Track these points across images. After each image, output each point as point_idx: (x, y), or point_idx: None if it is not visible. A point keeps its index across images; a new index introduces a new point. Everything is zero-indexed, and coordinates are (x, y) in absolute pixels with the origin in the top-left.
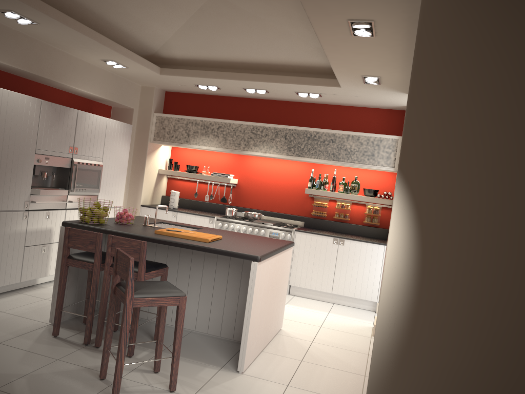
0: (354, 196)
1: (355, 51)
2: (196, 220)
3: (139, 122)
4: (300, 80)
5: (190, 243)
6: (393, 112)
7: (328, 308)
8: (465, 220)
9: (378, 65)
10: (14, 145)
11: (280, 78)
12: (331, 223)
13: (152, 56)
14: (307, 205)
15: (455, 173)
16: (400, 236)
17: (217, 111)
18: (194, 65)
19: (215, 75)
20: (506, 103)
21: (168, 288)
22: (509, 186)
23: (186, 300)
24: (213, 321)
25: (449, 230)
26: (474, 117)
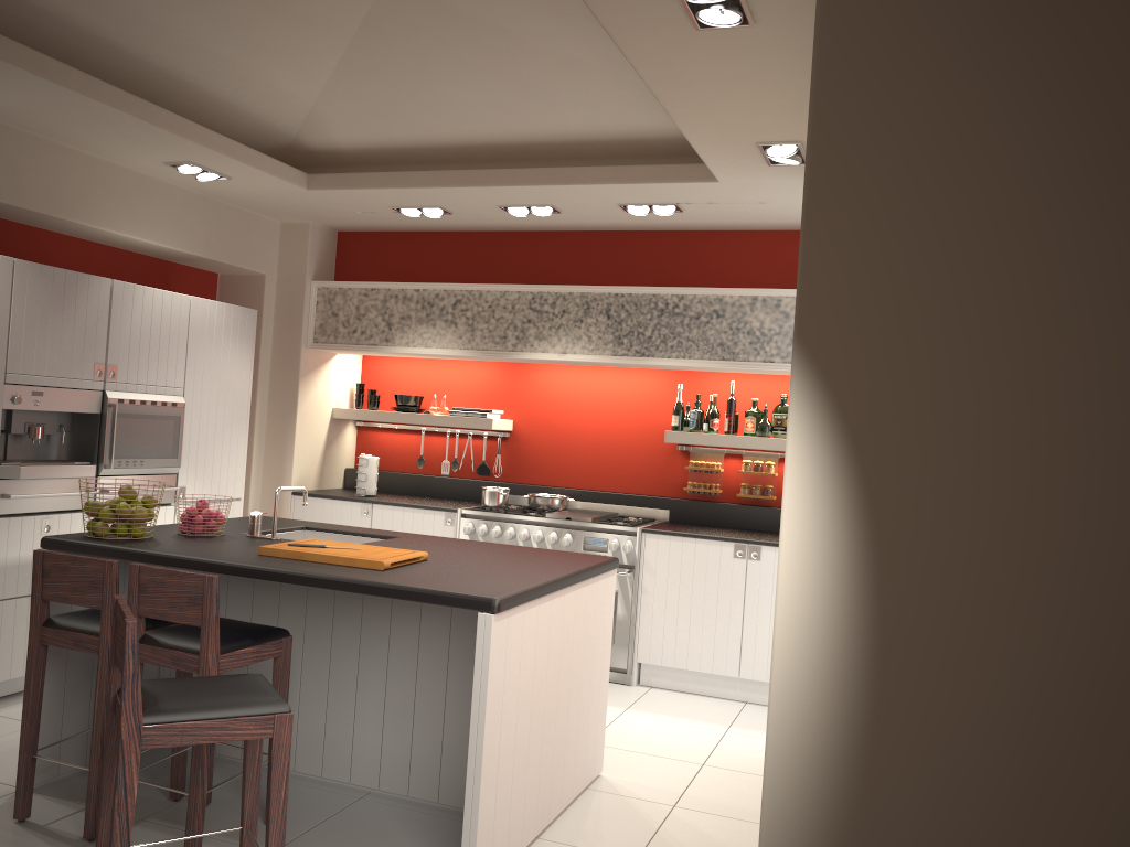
0: (780, 441)
1: (718, 75)
2: (415, 519)
3: (281, 305)
4: (622, 174)
5: (332, 575)
6: None
7: (731, 714)
8: (991, 469)
9: (787, 111)
10: None
11: (575, 174)
12: (733, 509)
13: (289, 150)
14: (675, 470)
15: (952, 338)
16: (814, 524)
17: (453, 267)
18: (384, 162)
19: (429, 180)
20: (1084, 127)
21: (247, 692)
22: (1113, 364)
23: (355, 716)
24: (420, 766)
25: (950, 500)
26: (995, 175)
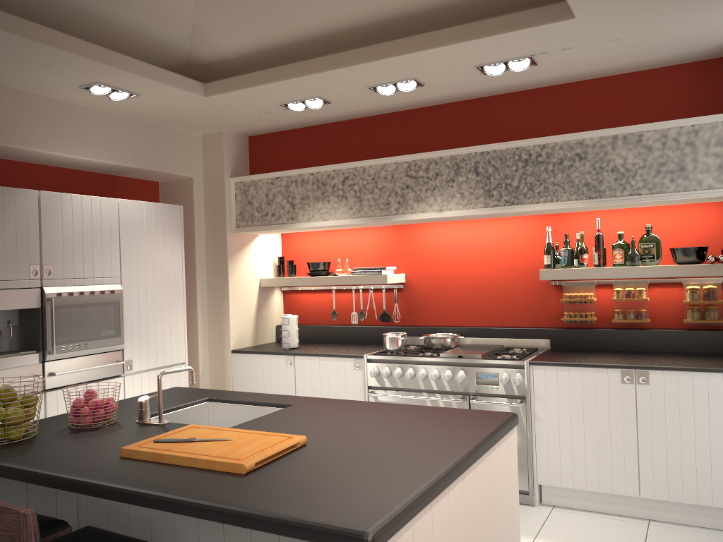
0: (651, 269)
1: None
2: (329, 366)
3: (208, 201)
4: (476, 30)
5: (175, 495)
6: (712, 64)
7: (639, 538)
8: None
9: None
10: None
11: (432, 38)
12: (609, 334)
13: (188, 66)
14: (550, 303)
15: None
16: None
17: (340, 151)
18: (266, 64)
19: (302, 69)
20: None
21: None
22: None
23: None
24: None
25: None
26: None
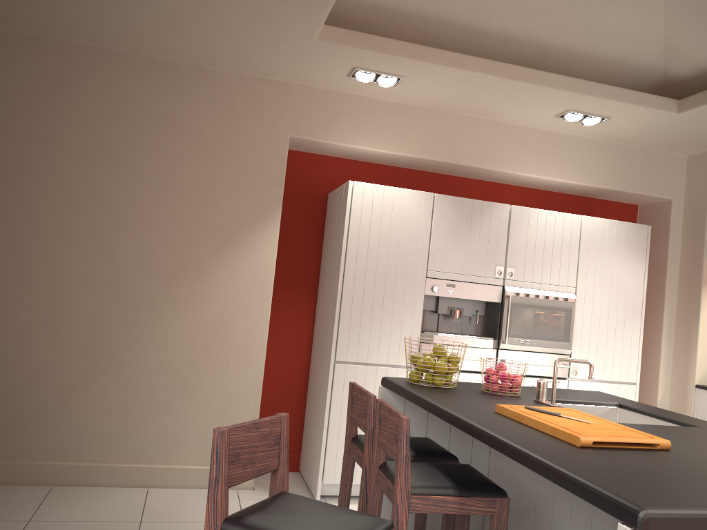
0: None
1: None
2: None
3: (686, 224)
4: None
5: (506, 439)
6: None
7: None
8: None
9: None
10: (386, 265)
11: None
12: None
13: (665, 86)
14: None
15: None
16: None
17: None
18: None
19: None
20: None
21: None
22: None
23: None
24: None
25: None
26: None
